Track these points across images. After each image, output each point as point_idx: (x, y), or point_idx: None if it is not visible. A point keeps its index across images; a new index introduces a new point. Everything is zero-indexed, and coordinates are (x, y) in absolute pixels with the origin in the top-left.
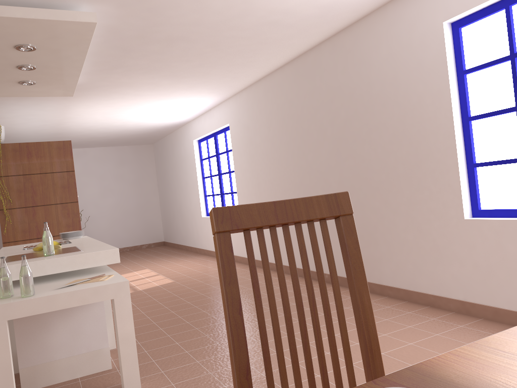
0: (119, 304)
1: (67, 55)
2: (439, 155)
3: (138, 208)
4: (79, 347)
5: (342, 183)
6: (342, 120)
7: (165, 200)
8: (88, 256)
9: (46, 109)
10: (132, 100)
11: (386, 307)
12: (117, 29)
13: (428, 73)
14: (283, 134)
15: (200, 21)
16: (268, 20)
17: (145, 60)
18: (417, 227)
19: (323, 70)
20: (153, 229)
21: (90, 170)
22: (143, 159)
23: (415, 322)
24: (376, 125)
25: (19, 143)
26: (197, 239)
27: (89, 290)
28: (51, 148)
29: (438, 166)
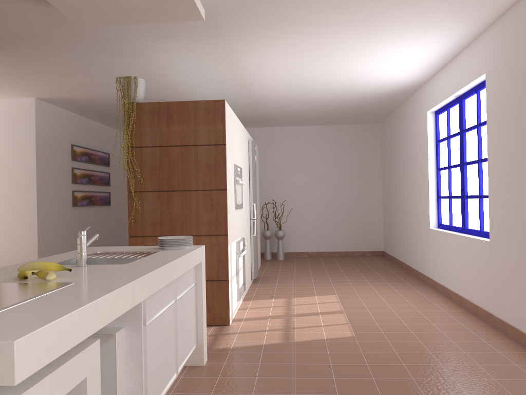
0: None
1: None
2: None
3: (353, 204)
4: None
5: None
6: None
7: (388, 197)
8: None
9: (207, 60)
10: (317, 36)
11: None
12: None
13: None
14: None
15: None
16: None
17: None
18: None
19: None
20: (370, 233)
21: (300, 152)
22: (366, 143)
23: None
24: None
25: (158, 102)
26: (420, 260)
27: None
28: (198, 111)
29: None
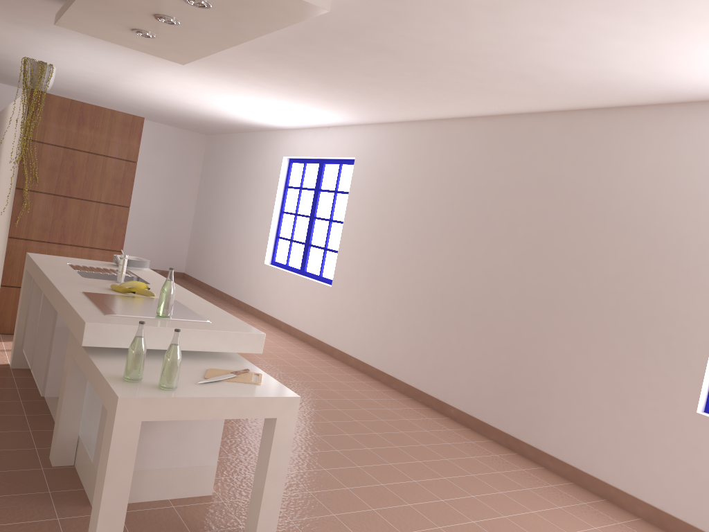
0: (281, 427)
1: (240, 26)
2: (686, 322)
3: (161, 217)
4: (180, 458)
5: (521, 302)
6: (549, 223)
7: (205, 219)
8: (226, 336)
9: (114, 59)
10: (243, 87)
11: (551, 485)
12: (324, 16)
13: (707, 216)
14: (444, 205)
15: (439, 44)
16: (520, 72)
17: (316, 56)
18: (621, 397)
19: (540, 148)
20: (174, 252)
21: None
22: (188, 152)
23: (598, 521)
24: (602, 250)
25: (72, 99)
26: (245, 290)
27: (252, 400)
28: (114, 121)
29: (680, 336)
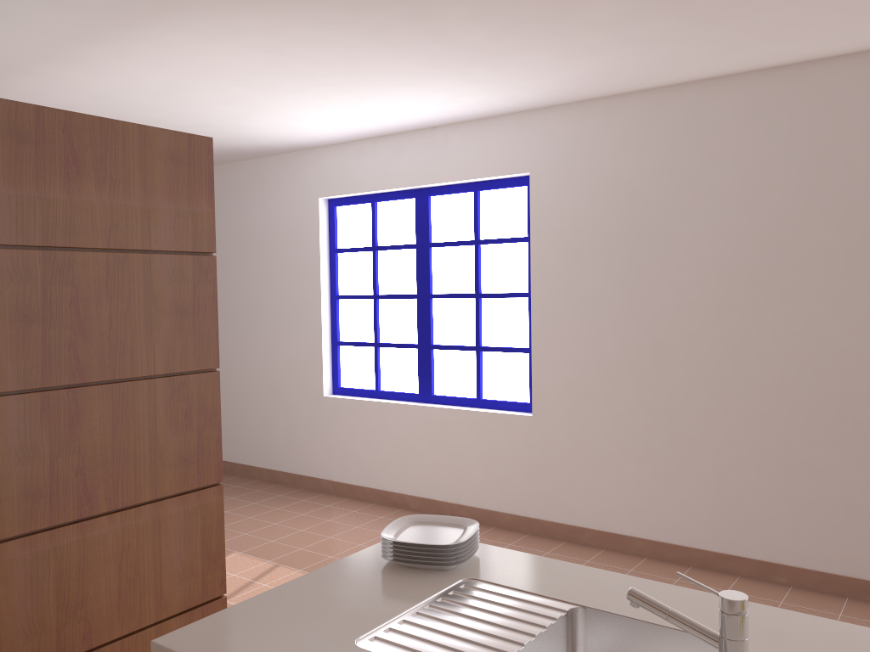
0: None
1: None
2: None
3: None
4: None
5: None
6: None
7: None
8: None
9: (70, 1)
10: (378, 47)
11: None
12: None
13: None
14: (829, 227)
15: None
16: None
17: None
18: None
19: None
20: None
21: None
22: None
23: None
24: None
25: (37, 106)
26: (283, 450)
27: None
28: (151, 155)
29: None
